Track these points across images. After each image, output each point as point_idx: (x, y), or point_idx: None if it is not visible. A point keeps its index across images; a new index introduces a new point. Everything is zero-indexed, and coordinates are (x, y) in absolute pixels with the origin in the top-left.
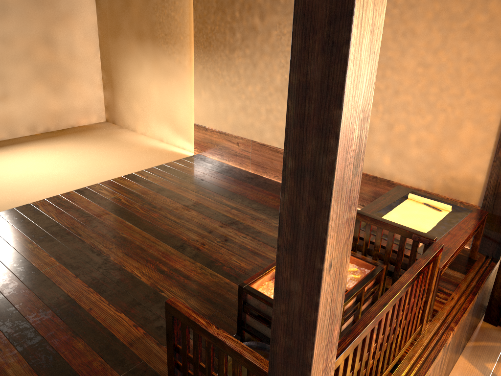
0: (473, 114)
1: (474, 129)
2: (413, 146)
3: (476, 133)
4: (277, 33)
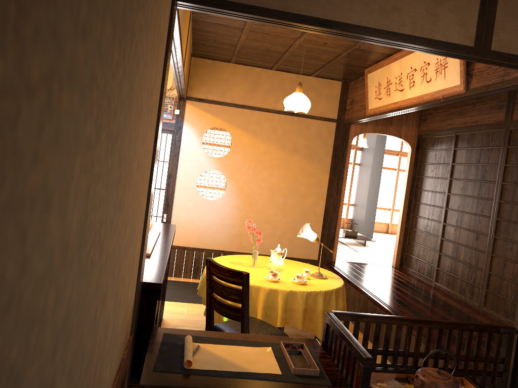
0: (140, 223)
1: (138, 242)
2: (121, 311)
3: (138, 246)
4: (4, 71)
